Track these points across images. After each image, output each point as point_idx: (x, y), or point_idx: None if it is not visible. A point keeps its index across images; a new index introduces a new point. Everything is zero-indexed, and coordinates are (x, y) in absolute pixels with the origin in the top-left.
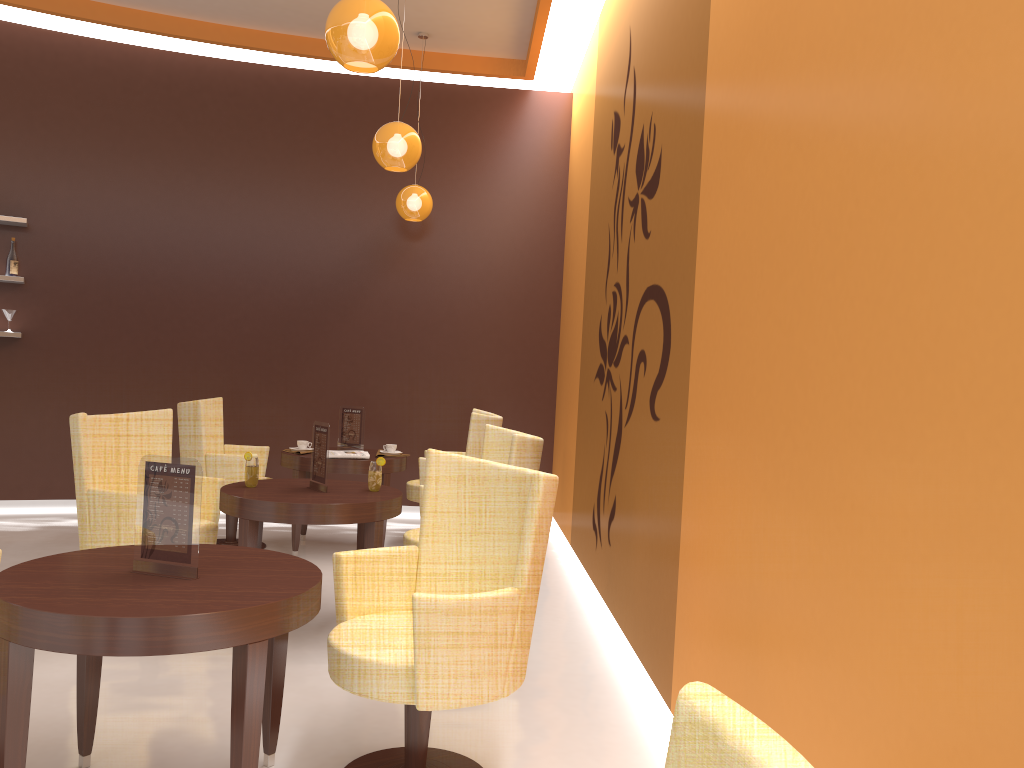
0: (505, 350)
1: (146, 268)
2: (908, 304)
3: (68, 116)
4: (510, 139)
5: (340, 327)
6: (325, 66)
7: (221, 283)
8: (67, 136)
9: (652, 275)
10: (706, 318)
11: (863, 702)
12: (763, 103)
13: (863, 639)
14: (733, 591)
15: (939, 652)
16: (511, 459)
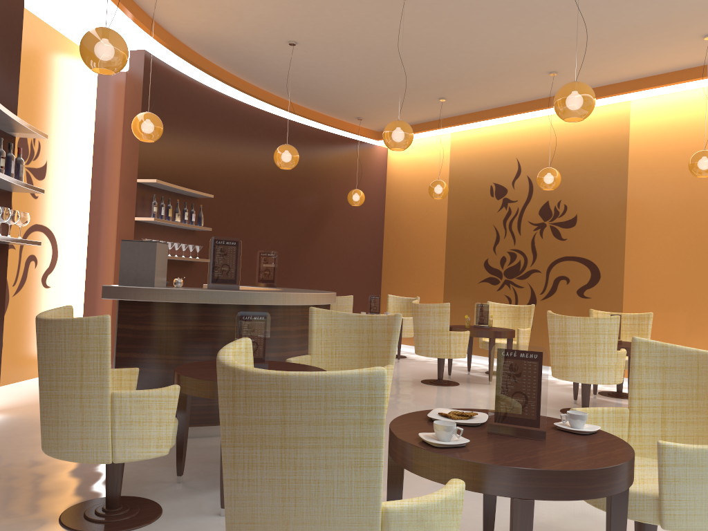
0: (364, 266)
1: (237, 222)
2: None
3: (213, 136)
4: (367, 166)
5: (306, 254)
6: (298, 119)
7: (263, 231)
8: (212, 147)
9: (572, 253)
10: (637, 272)
11: None
12: (677, 227)
13: None
14: (672, 337)
15: None
16: (532, 312)
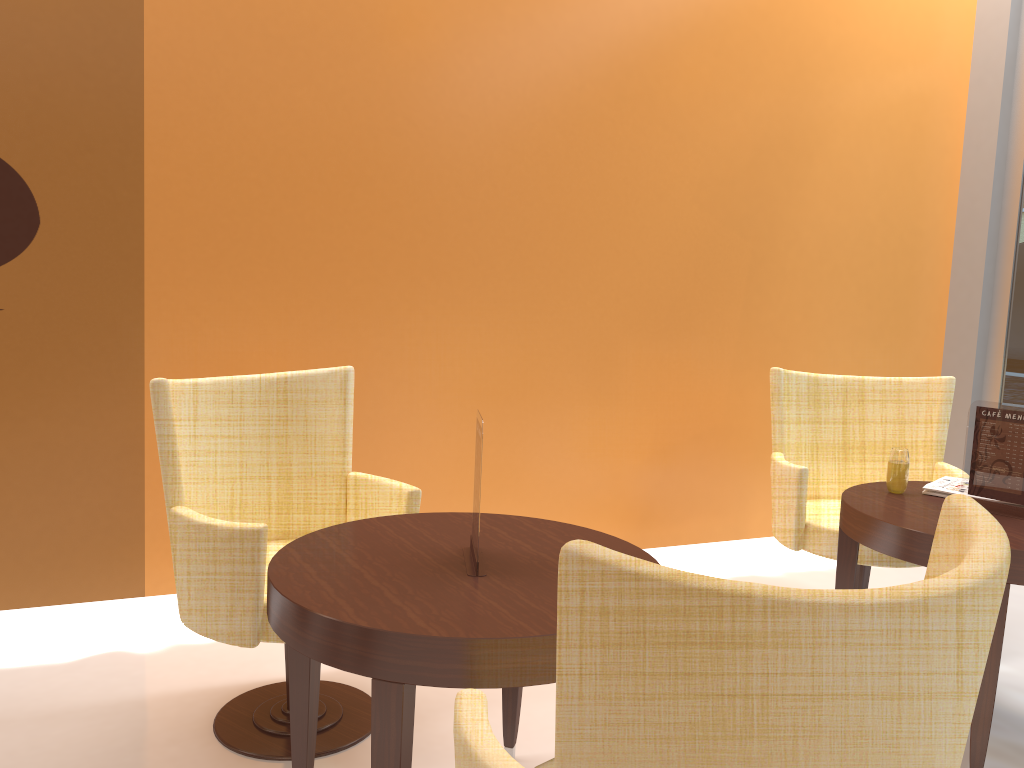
0: None
1: None
2: (545, 247)
3: None
4: None
5: None
6: None
7: None
8: None
9: None
10: (199, 209)
11: (519, 428)
12: (335, 59)
13: (517, 400)
14: None
15: (574, 386)
16: None
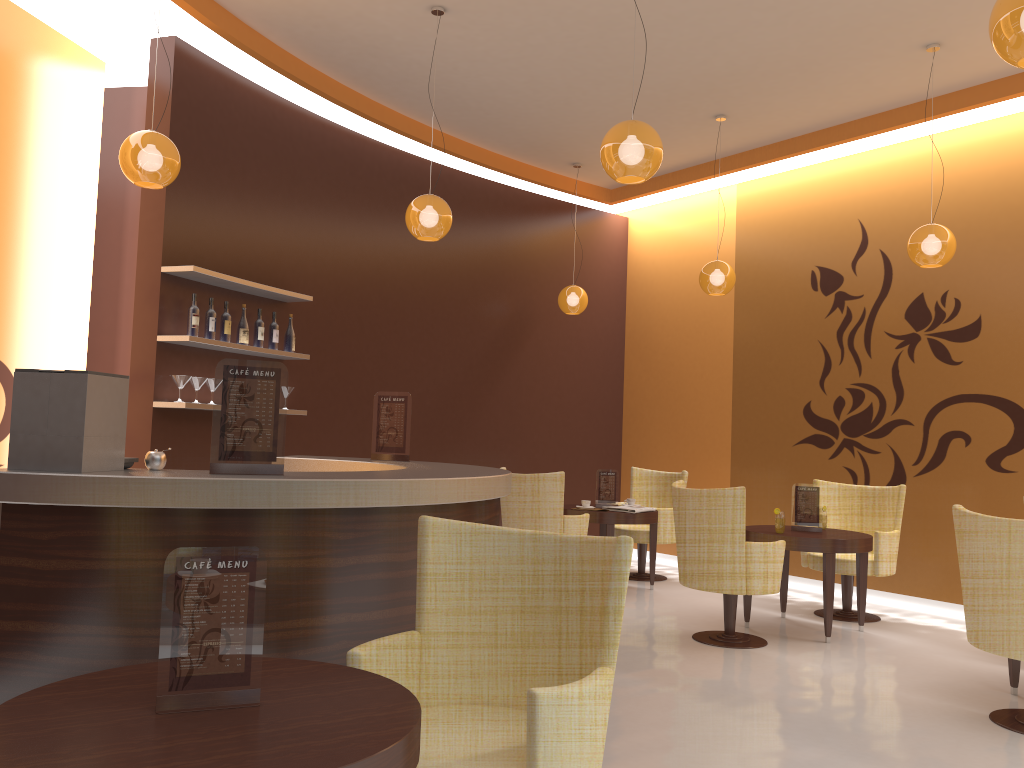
0: (591, 417)
1: (363, 345)
2: None
3: (315, 194)
4: (593, 248)
5: (489, 399)
6: (472, 170)
7: (411, 360)
8: (314, 214)
9: (973, 388)
10: None
11: None
12: None
13: None
14: None
15: None
16: (902, 500)
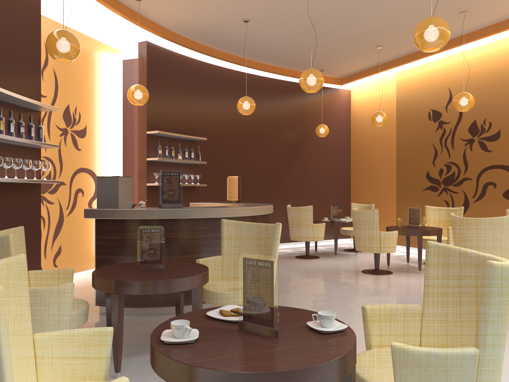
0: (335, 181)
1: (230, 156)
2: None
3: (206, 95)
4: (333, 106)
5: (287, 176)
6: (275, 76)
7: (251, 161)
8: (206, 103)
9: (497, 162)
10: None
11: None
12: None
13: None
14: None
15: None
16: (462, 213)
